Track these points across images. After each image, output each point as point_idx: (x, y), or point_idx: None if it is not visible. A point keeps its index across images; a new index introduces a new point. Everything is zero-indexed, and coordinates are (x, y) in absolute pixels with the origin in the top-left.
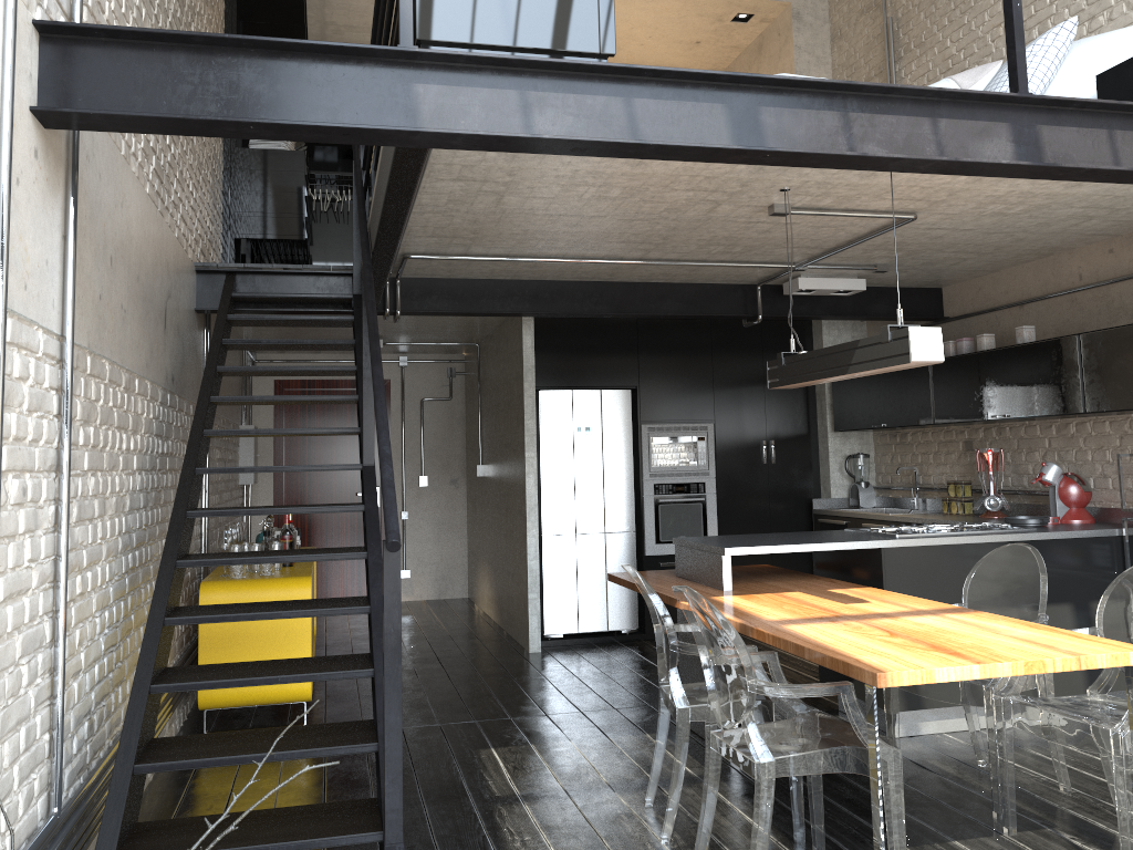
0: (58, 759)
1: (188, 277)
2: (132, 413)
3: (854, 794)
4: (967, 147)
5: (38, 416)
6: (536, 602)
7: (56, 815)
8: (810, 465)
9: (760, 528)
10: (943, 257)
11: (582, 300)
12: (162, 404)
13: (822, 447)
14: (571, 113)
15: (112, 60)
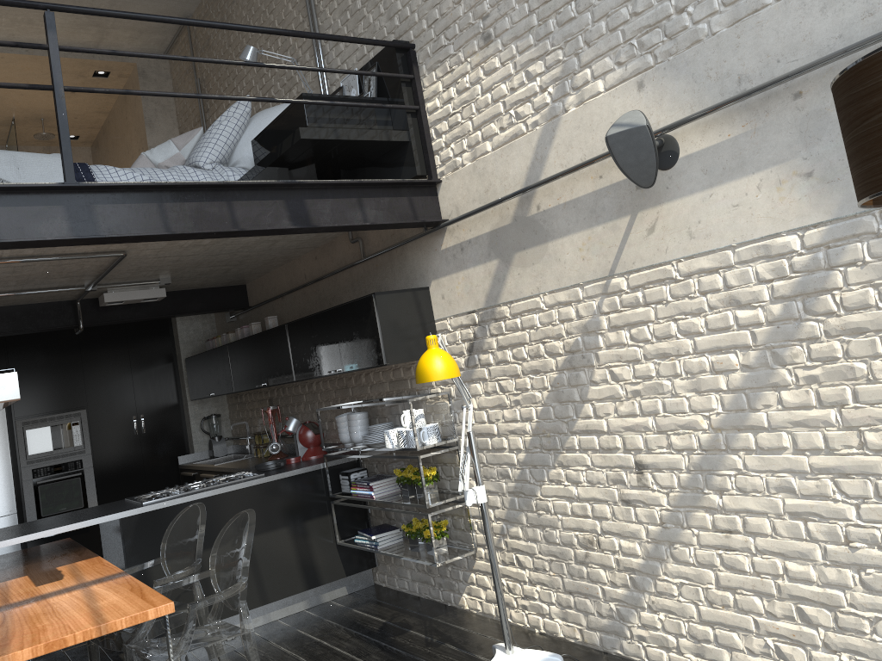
0: None
1: None
2: None
3: None
4: (23, 228)
5: None
6: None
7: None
8: (178, 429)
9: (137, 487)
10: (207, 269)
11: None
12: None
13: (186, 413)
14: None
15: None
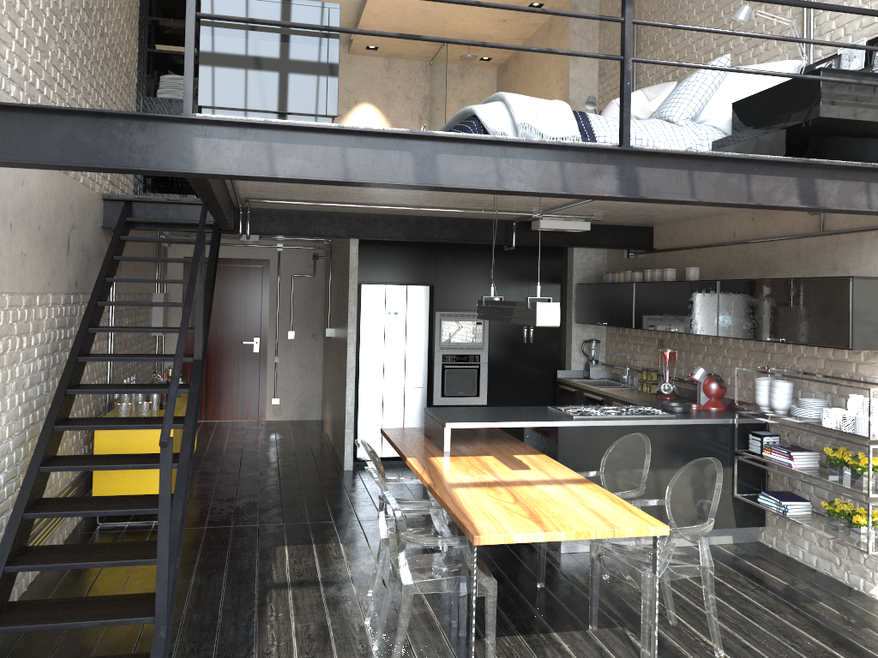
0: None
1: (94, 206)
2: (33, 320)
3: (509, 594)
4: (584, 182)
5: None
6: (350, 435)
7: None
8: (559, 345)
9: (519, 389)
10: (639, 213)
11: (384, 228)
12: (65, 304)
13: (568, 333)
14: (302, 158)
15: None
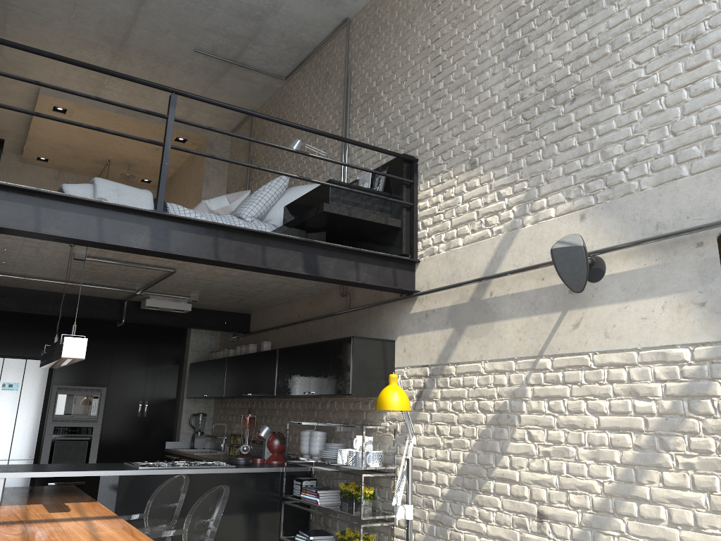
0: None
1: None
2: None
3: None
4: (119, 236)
5: None
6: None
7: None
8: (171, 419)
9: (128, 460)
10: (227, 296)
11: None
12: None
13: (180, 407)
14: None
15: None
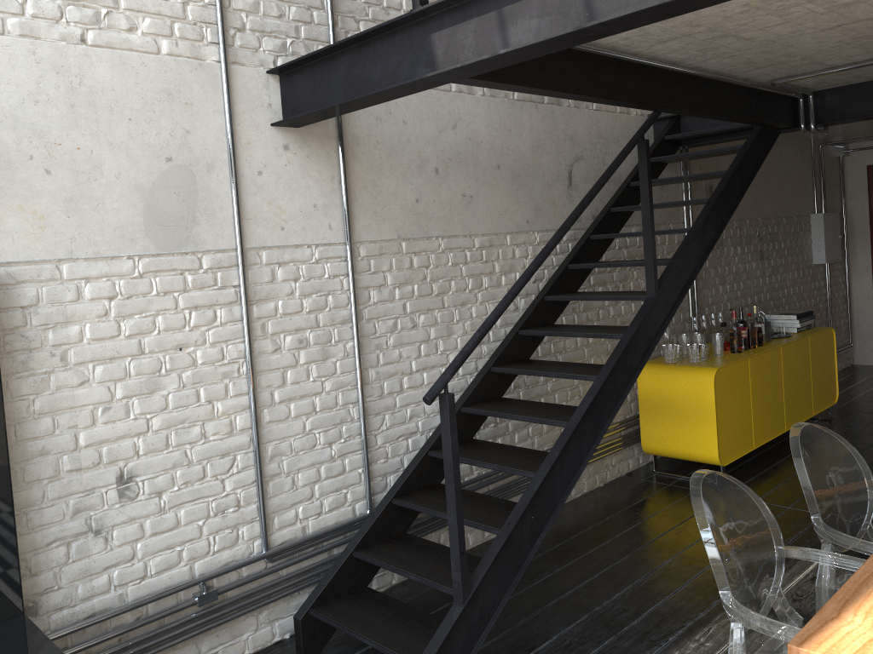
0: (366, 484)
1: (629, 131)
2: (500, 260)
3: None
4: None
5: (317, 296)
6: None
7: (366, 514)
8: None
9: None
10: None
11: None
12: (574, 240)
13: None
14: (536, 15)
15: (302, 79)
